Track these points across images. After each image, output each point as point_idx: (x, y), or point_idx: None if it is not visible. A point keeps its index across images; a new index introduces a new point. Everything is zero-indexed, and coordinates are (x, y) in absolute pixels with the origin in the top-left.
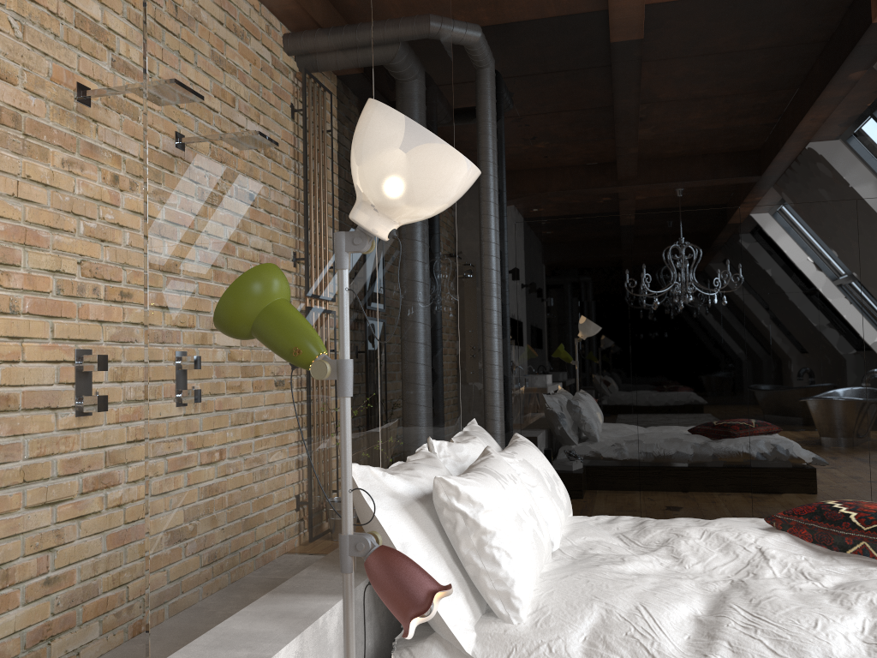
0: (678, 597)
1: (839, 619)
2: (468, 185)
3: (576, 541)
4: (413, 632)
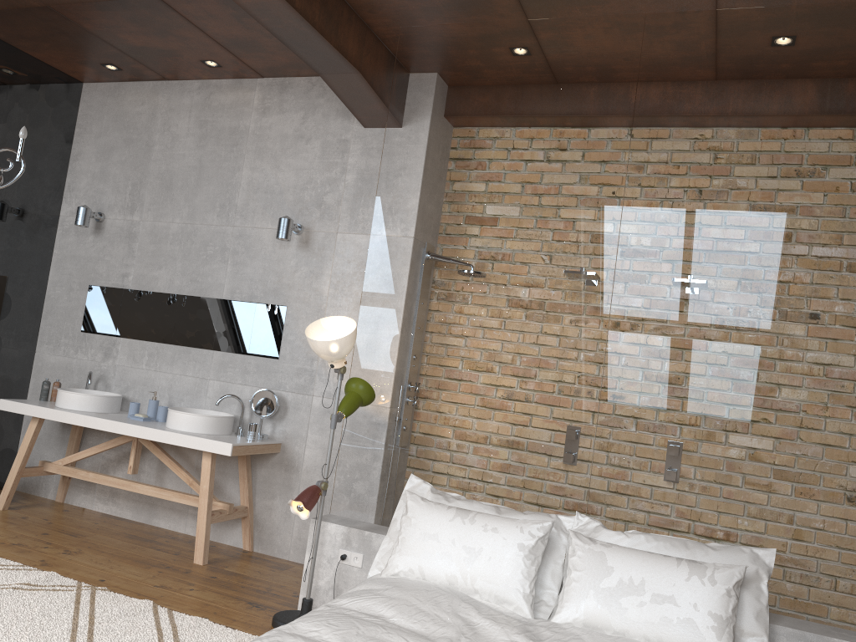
0: (406, 614)
1: (336, 633)
2: (320, 346)
3: (573, 630)
4: (303, 518)
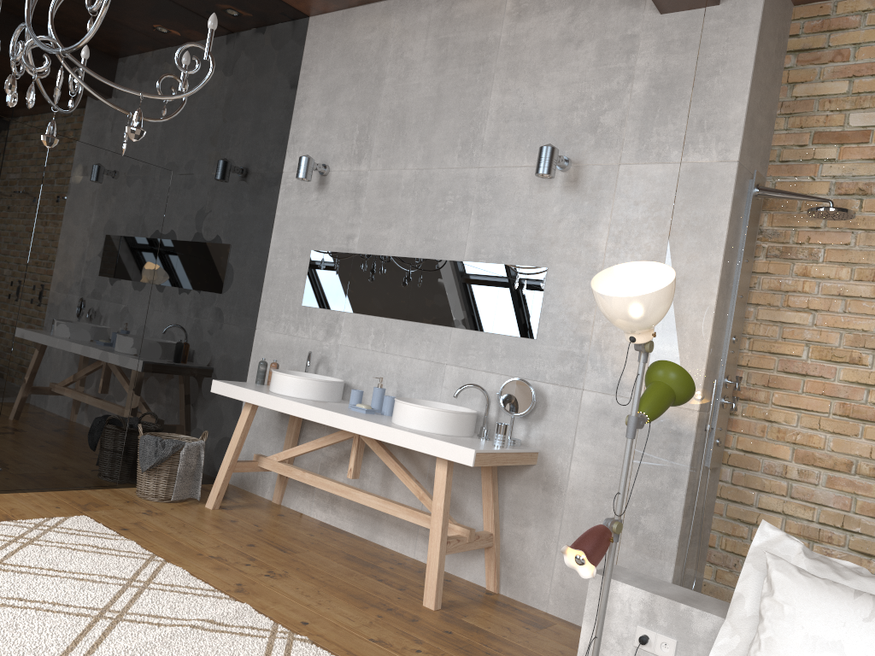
0: None
1: None
2: (616, 306)
3: None
4: (584, 575)
